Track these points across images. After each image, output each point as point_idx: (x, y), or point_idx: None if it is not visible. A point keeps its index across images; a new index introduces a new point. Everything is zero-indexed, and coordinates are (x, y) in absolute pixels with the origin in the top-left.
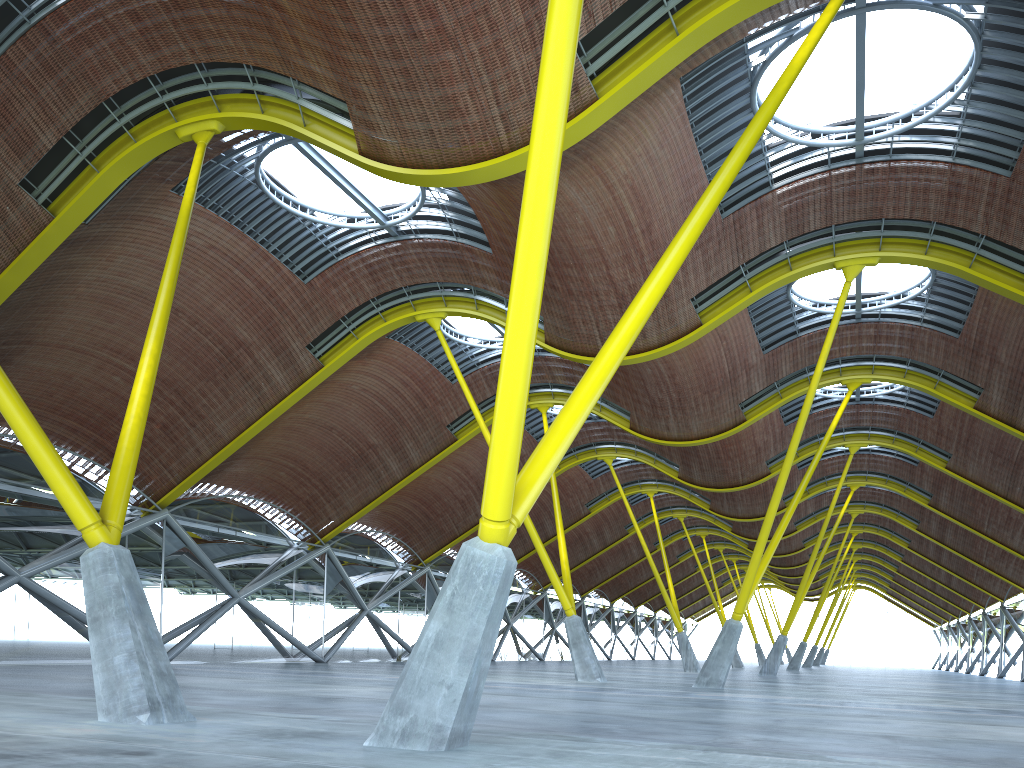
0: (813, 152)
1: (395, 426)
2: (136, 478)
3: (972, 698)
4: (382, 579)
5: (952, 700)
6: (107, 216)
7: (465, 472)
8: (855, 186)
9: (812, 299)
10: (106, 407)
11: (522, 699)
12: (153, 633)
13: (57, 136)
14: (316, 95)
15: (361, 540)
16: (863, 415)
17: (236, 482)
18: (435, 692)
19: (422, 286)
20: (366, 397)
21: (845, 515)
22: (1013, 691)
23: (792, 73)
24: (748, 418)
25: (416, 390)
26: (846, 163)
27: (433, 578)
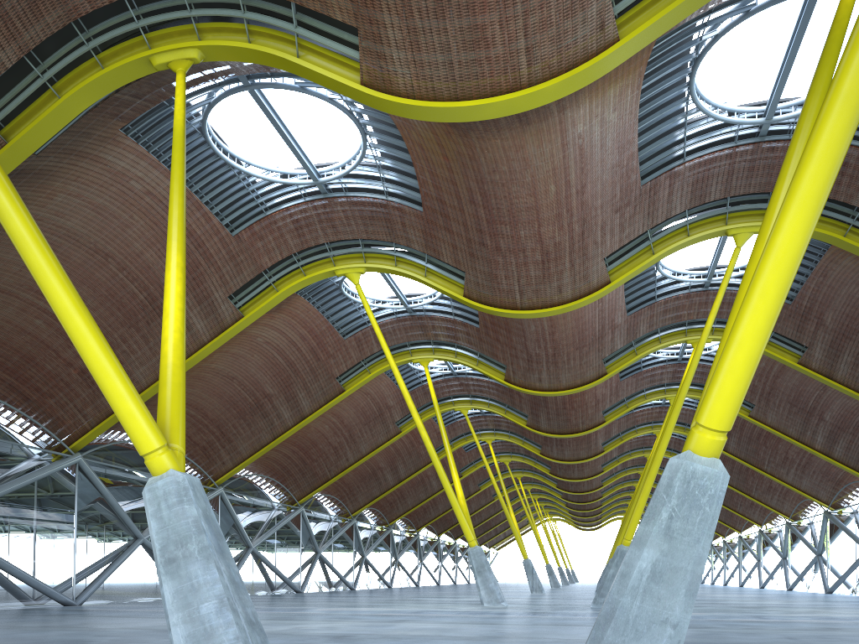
0: (725, 129)
1: (290, 377)
2: (49, 423)
3: (823, 607)
4: (262, 519)
5: (819, 609)
6: (57, 149)
7: (340, 421)
8: (755, 162)
9: (672, 269)
10: (25, 351)
11: (507, 627)
12: (235, 575)
13: (18, 54)
14: (316, 24)
15: (248, 483)
16: (683, 372)
17: None
18: (657, 633)
19: (343, 243)
20: (268, 349)
21: (635, 459)
22: (820, 599)
23: (849, 10)
24: (608, 371)
25: (312, 344)
26: (751, 140)
27: (306, 517)
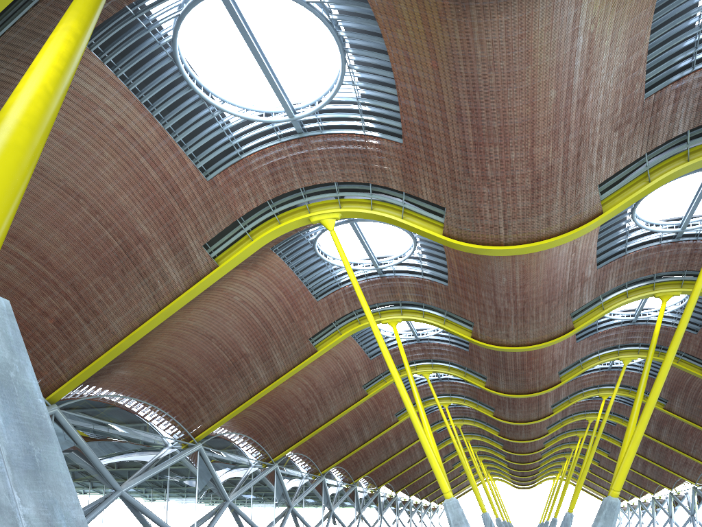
0: None
1: (266, 337)
2: None
3: None
4: (239, 475)
5: None
6: (7, 51)
7: (312, 384)
8: None
9: (645, 219)
10: None
11: None
12: None
13: None
14: None
15: (226, 440)
16: (637, 334)
17: (122, 385)
18: None
19: (318, 189)
20: (244, 309)
21: (574, 423)
22: None
23: None
24: (575, 326)
25: (287, 305)
26: None
27: (280, 473)
